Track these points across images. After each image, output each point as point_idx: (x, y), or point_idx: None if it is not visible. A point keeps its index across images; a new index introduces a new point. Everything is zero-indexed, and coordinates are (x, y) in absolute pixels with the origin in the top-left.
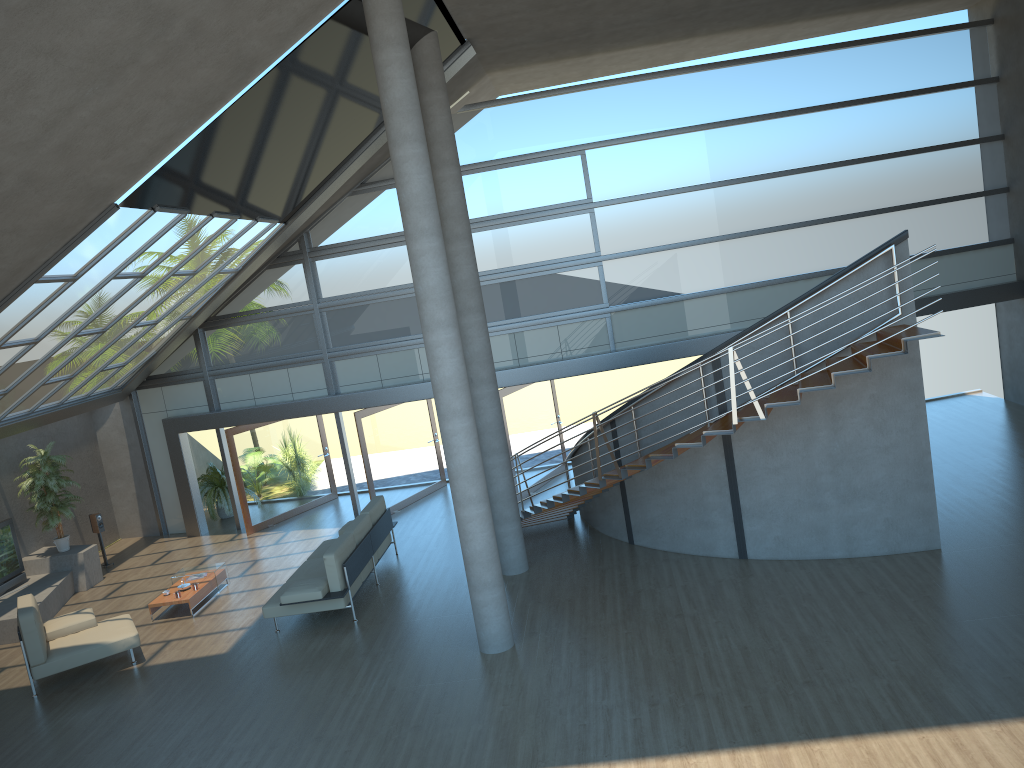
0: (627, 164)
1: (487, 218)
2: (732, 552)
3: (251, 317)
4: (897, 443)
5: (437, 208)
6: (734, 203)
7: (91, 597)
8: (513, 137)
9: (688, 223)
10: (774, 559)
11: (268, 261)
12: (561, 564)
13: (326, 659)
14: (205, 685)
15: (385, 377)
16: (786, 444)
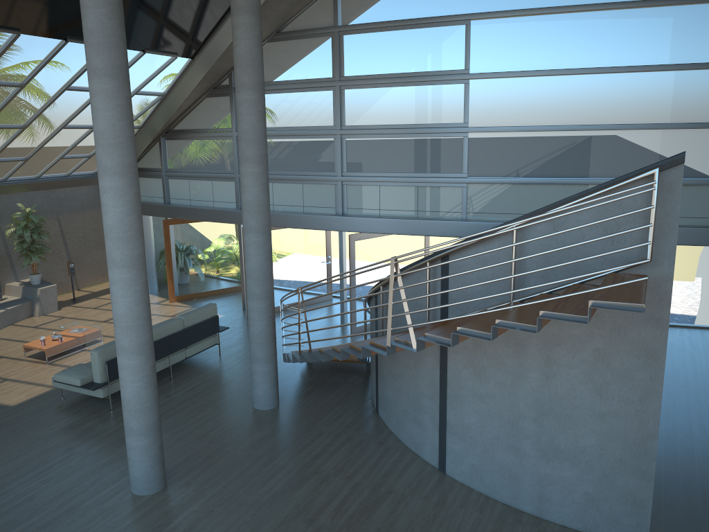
0: (510, 39)
1: (372, 76)
2: (434, 461)
3: (192, 135)
4: (617, 413)
5: (118, 48)
6: (616, 92)
7: (32, 323)
8: (406, 1)
9: (562, 107)
10: (467, 485)
11: (206, 91)
12: (302, 412)
13: (44, 442)
14: None
15: (276, 203)
16: (495, 373)
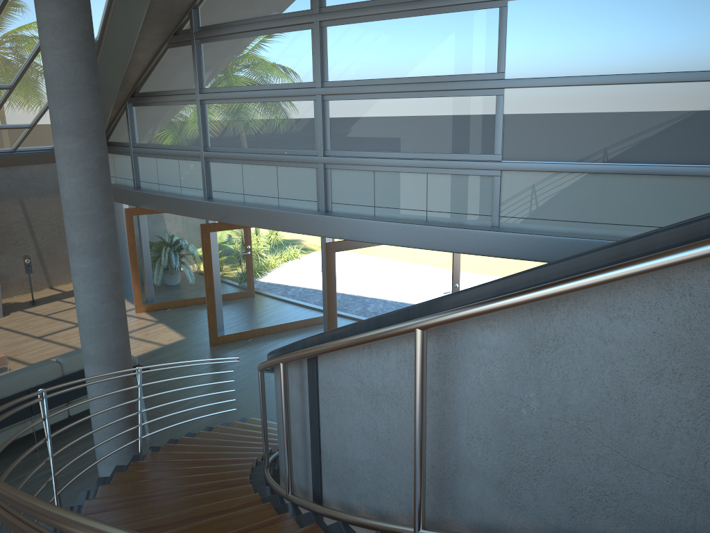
0: None
1: (363, 4)
2: None
3: (156, 99)
4: None
5: None
6: None
7: None
8: None
9: (665, 40)
10: None
11: (167, 39)
12: None
13: None
14: None
15: (247, 192)
16: None
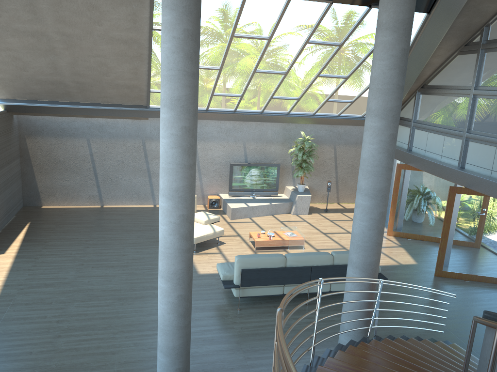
0: None
1: None
2: None
3: (438, 90)
4: None
5: None
6: None
7: (283, 218)
8: None
9: None
10: None
11: (458, 48)
12: None
13: None
14: (156, 278)
15: (495, 169)
16: None
